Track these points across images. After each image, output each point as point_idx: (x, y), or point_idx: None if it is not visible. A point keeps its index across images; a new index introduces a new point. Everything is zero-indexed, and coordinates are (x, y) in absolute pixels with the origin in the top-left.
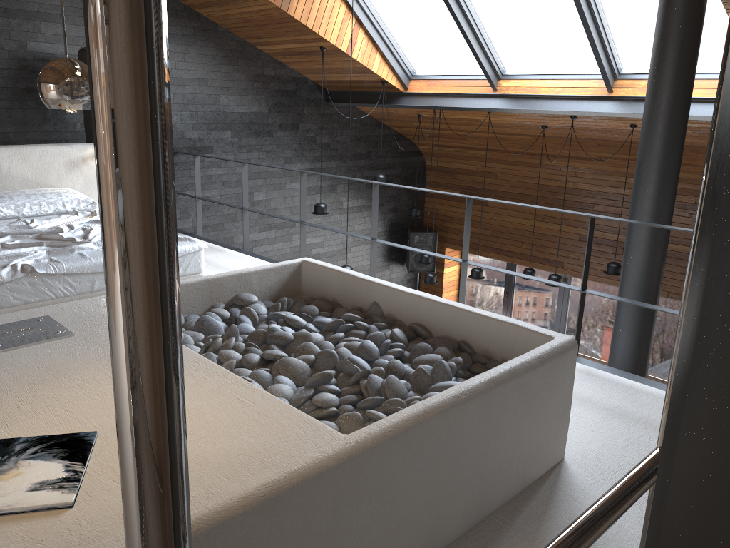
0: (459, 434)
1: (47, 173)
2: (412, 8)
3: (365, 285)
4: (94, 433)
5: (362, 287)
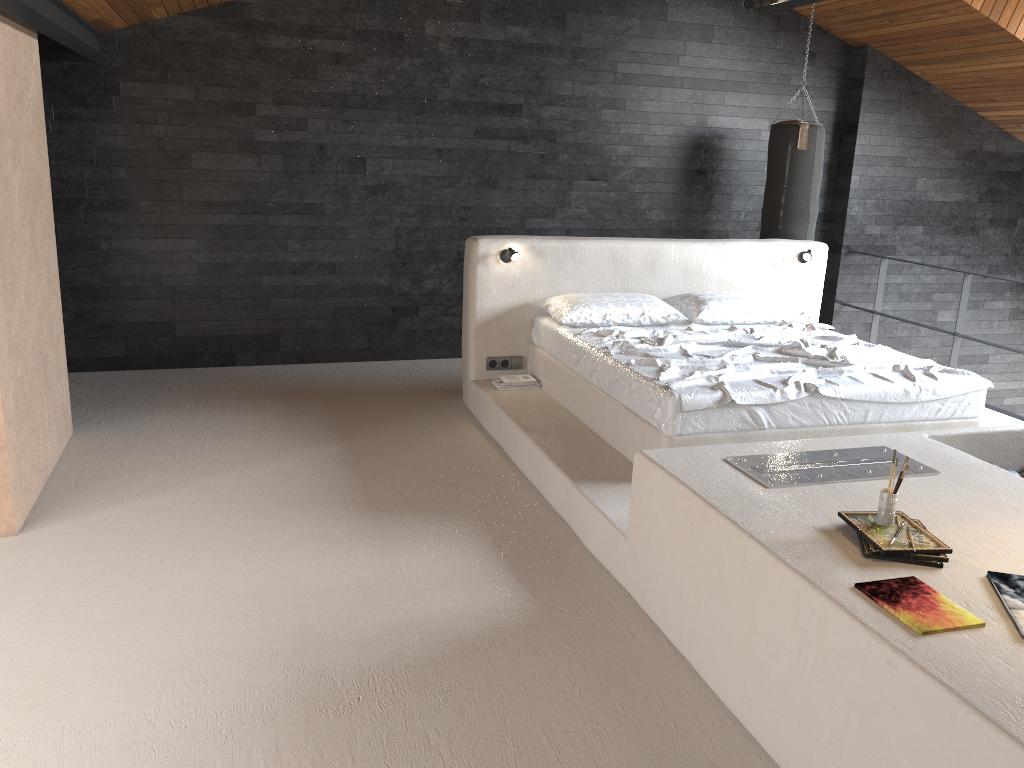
0: None
1: (743, 274)
2: None
3: None
4: None
5: None
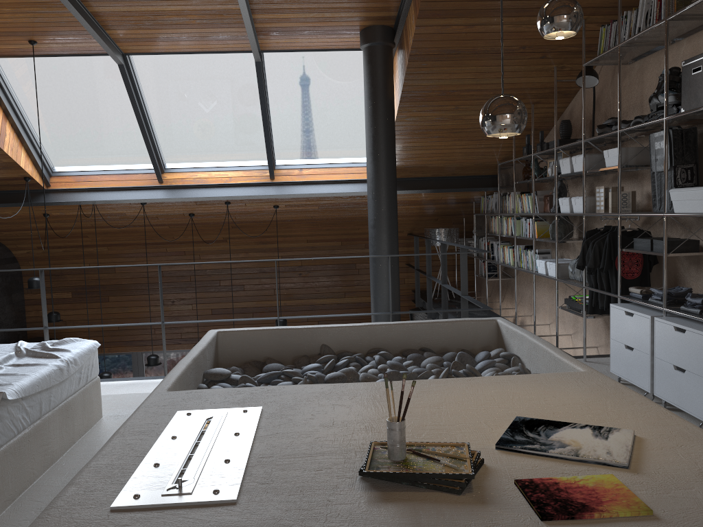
0: None
1: None
2: (73, 104)
3: (309, 333)
4: (520, 416)
5: (305, 335)
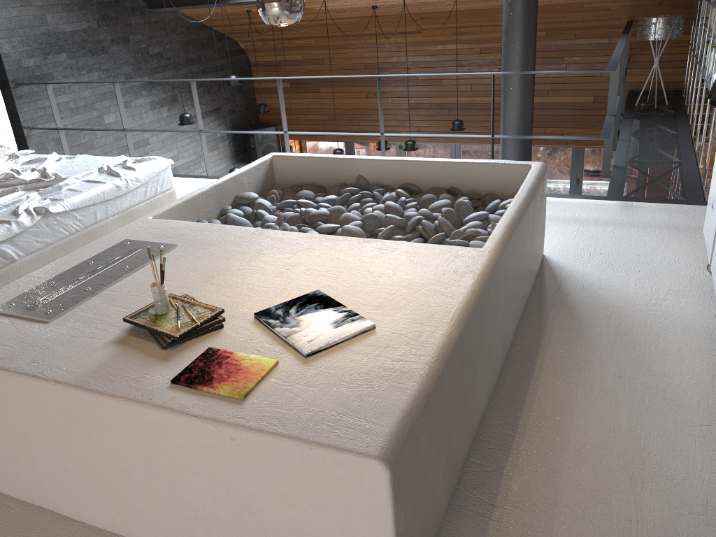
0: (522, 238)
1: None
2: None
3: (347, 163)
4: (319, 291)
5: (344, 165)
